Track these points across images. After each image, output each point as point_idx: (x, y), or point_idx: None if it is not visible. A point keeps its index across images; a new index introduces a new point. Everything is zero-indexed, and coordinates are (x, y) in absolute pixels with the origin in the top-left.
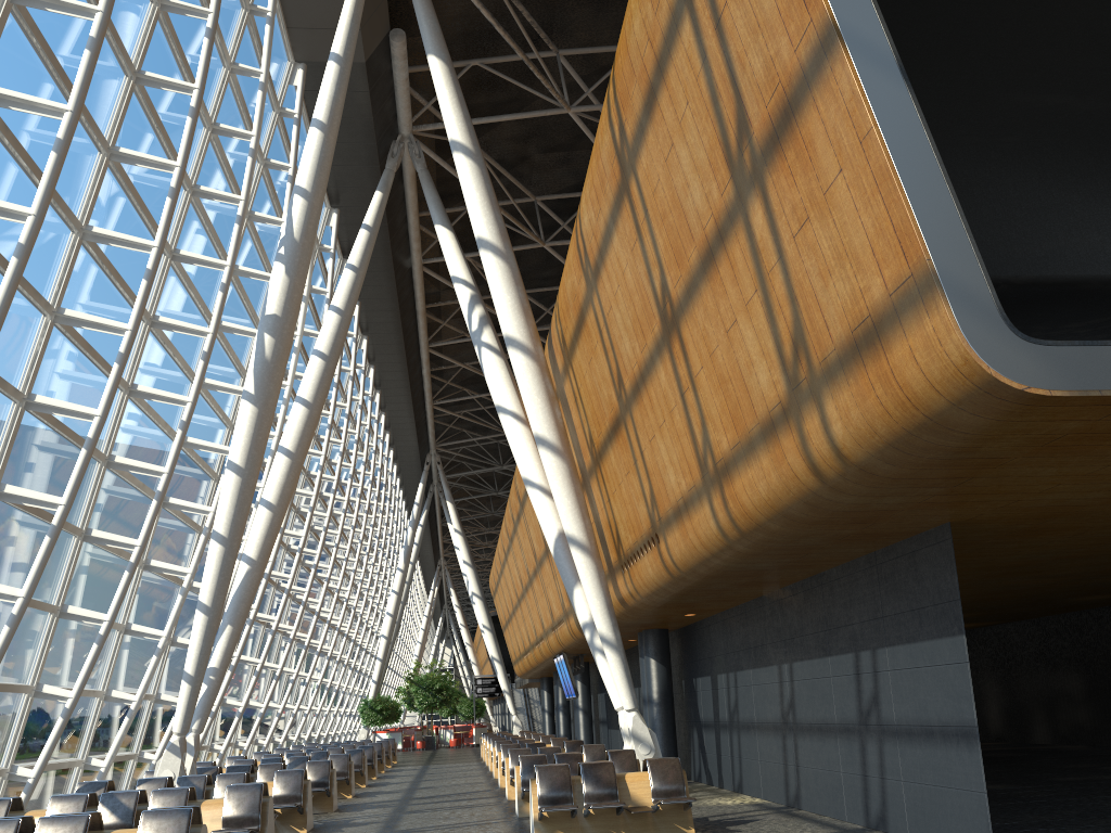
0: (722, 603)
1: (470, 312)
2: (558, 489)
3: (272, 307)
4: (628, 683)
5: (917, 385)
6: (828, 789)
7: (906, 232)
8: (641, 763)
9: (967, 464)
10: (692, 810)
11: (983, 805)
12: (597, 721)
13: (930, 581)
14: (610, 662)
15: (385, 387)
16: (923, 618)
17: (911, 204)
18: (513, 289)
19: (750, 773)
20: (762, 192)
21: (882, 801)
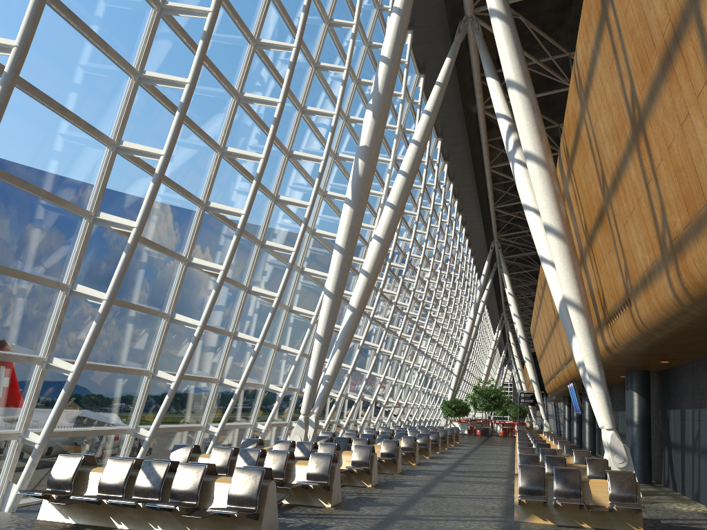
0: (689, 355)
1: (507, 138)
2: (559, 264)
3: (364, 141)
4: (608, 410)
5: None
6: None
7: None
8: (616, 468)
9: None
10: (650, 511)
11: None
12: (599, 431)
13: None
14: (594, 393)
15: (461, 197)
16: None
17: None
18: (531, 115)
19: (706, 488)
20: None
21: None
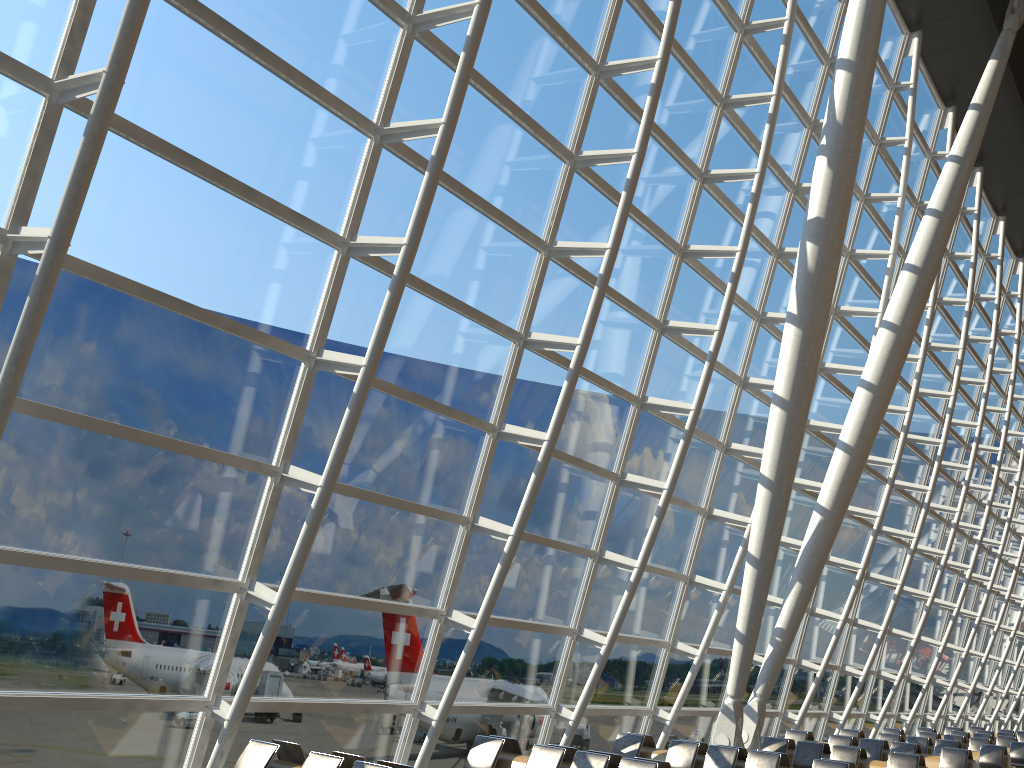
0: None
1: None
2: None
3: (814, 209)
4: None
5: None
6: None
7: None
8: None
9: None
10: None
11: None
12: None
13: None
14: None
15: None
16: None
17: None
18: None
19: None
20: None
21: None
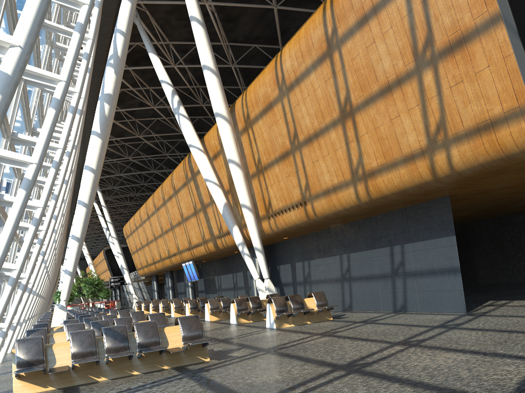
0: (308, 232)
1: (172, 98)
2: (239, 183)
3: (108, 90)
4: (266, 267)
5: (508, 144)
6: (370, 300)
7: (520, 92)
8: None
9: (496, 173)
10: None
11: (461, 294)
12: (196, 292)
13: (437, 217)
14: (259, 258)
15: None
16: (432, 231)
17: (524, 82)
18: (220, 90)
19: None
20: (434, 68)
21: (404, 300)
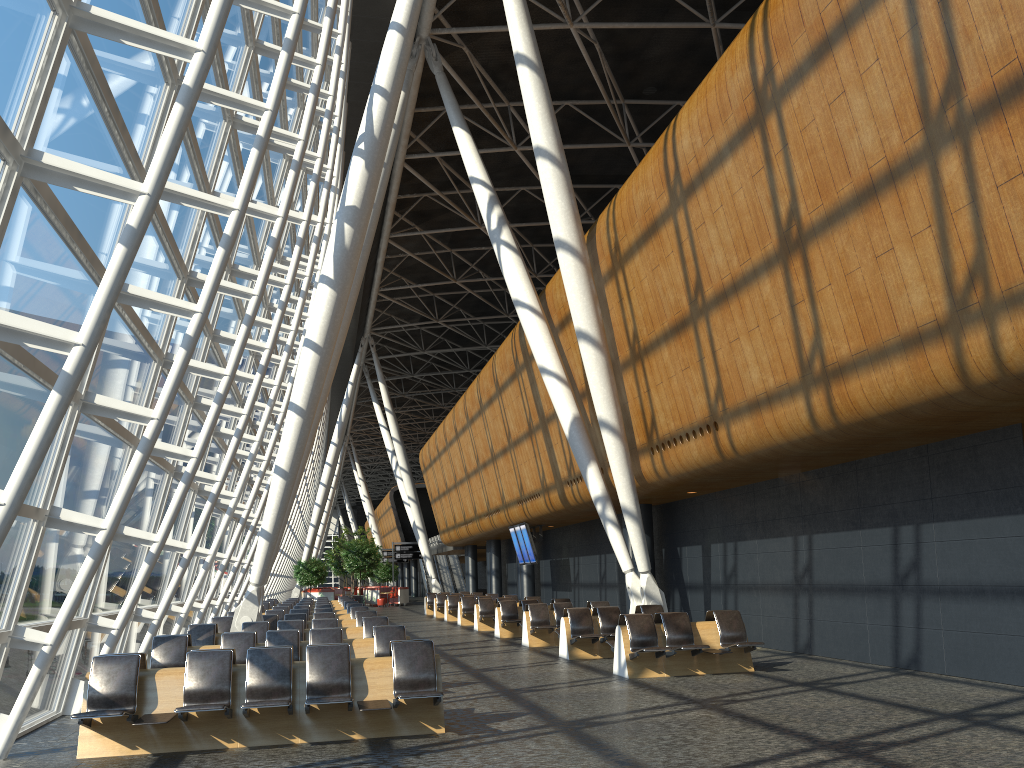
0: (734, 483)
1: (489, 212)
2: (595, 379)
3: (352, 199)
4: (645, 549)
5: None
6: (849, 637)
7: None
8: None
9: None
10: None
11: None
12: (537, 584)
13: (992, 470)
14: (630, 531)
15: None
16: (981, 500)
17: None
18: (567, 196)
19: (748, 627)
20: (963, 146)
21: (916, 646)
